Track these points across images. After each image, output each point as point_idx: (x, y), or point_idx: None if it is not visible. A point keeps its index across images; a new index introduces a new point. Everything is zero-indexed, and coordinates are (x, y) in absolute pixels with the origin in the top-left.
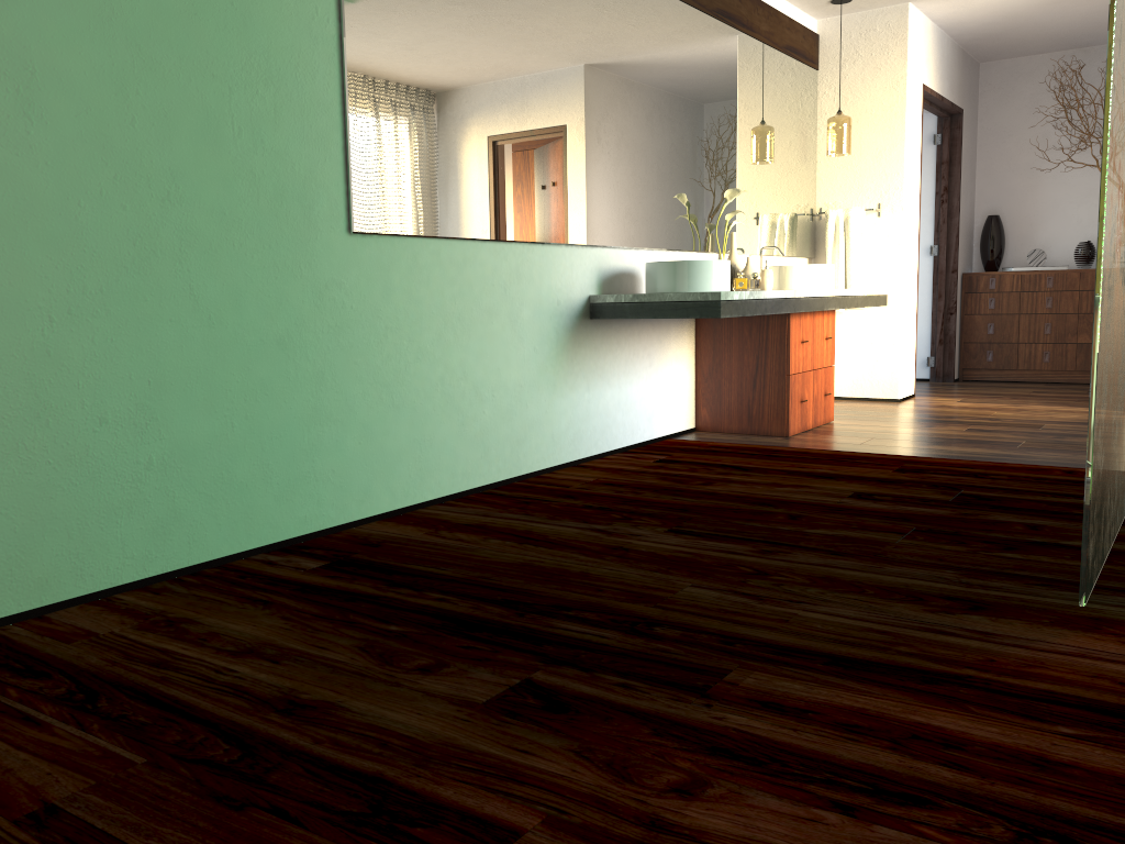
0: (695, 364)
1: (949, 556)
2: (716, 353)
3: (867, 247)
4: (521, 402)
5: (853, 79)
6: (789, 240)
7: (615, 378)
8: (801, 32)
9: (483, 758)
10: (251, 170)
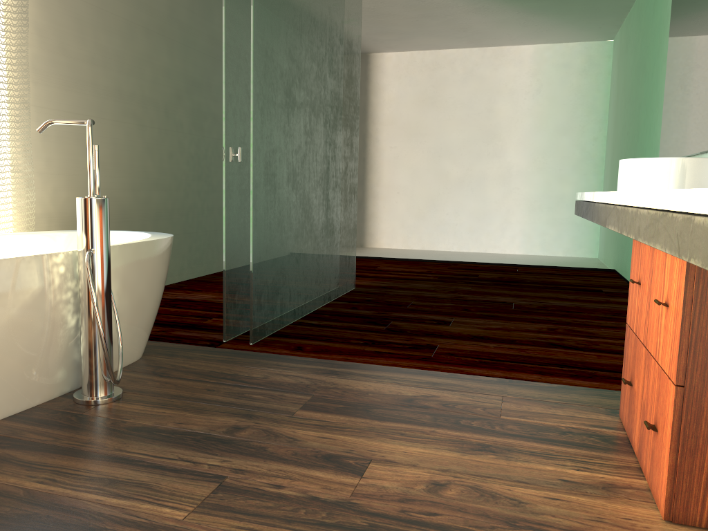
0: None
1: (391, 297)
2: None
3: None
4: None
5: None
6: None
7: None
8: None
9: (465, 272)
10: (652, 143)
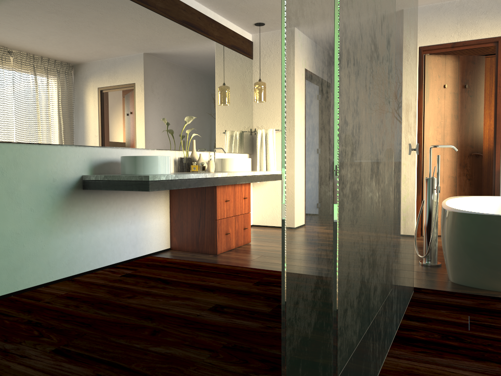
0: (170, 212)
1: None
2: (180, 206)
3: (277, 149)
4: (18, 244)
5: (269, 64)
6: (235, 144)
7: (105, 224)
8: (241, 39)
9: None
10: None
